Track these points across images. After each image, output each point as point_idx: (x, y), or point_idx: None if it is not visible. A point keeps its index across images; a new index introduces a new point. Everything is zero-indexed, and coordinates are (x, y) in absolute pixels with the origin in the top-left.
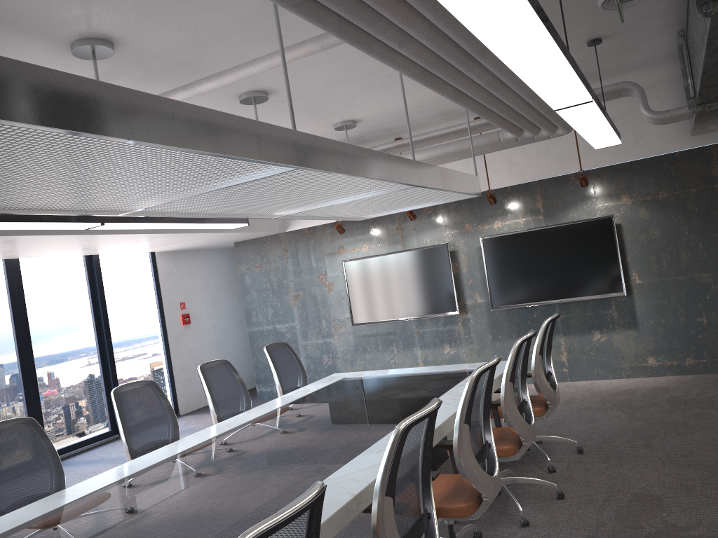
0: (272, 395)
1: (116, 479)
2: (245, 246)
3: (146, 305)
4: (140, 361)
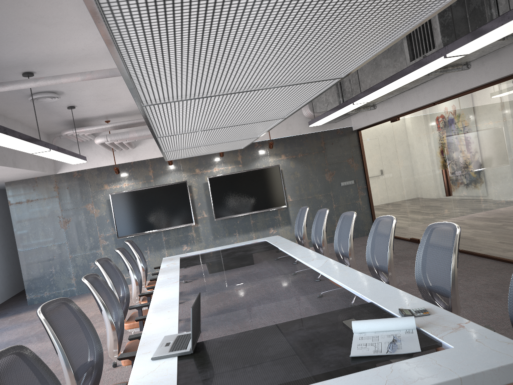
0: (43, 299)
1: (176, 299)
2: (17, 185)
3: None
4: None
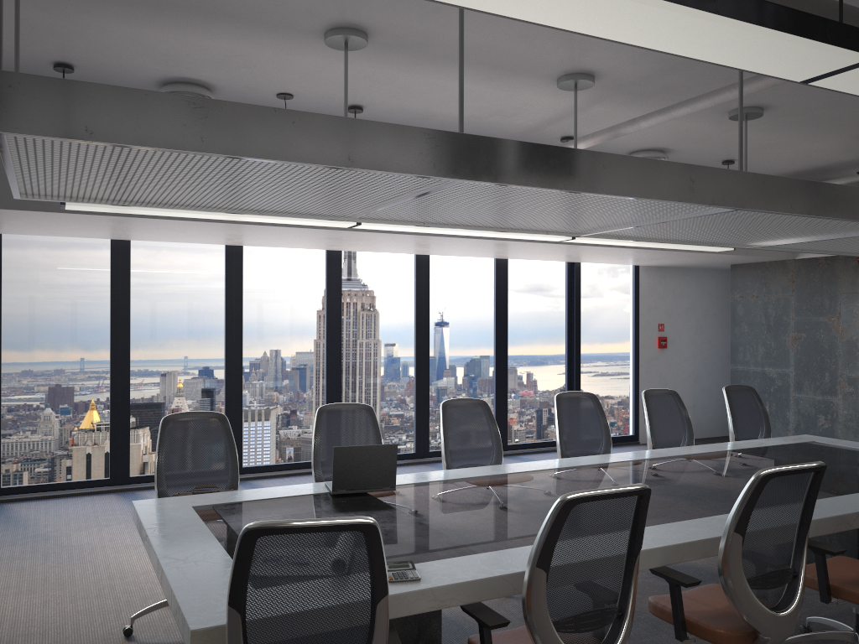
0: None
1: (539, 468)
2: (743, 270)
3: (621, 321)
4: (605, 378)
